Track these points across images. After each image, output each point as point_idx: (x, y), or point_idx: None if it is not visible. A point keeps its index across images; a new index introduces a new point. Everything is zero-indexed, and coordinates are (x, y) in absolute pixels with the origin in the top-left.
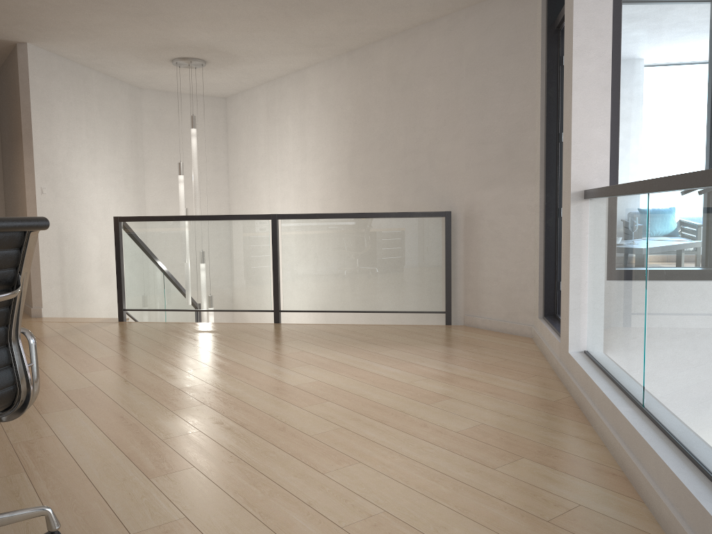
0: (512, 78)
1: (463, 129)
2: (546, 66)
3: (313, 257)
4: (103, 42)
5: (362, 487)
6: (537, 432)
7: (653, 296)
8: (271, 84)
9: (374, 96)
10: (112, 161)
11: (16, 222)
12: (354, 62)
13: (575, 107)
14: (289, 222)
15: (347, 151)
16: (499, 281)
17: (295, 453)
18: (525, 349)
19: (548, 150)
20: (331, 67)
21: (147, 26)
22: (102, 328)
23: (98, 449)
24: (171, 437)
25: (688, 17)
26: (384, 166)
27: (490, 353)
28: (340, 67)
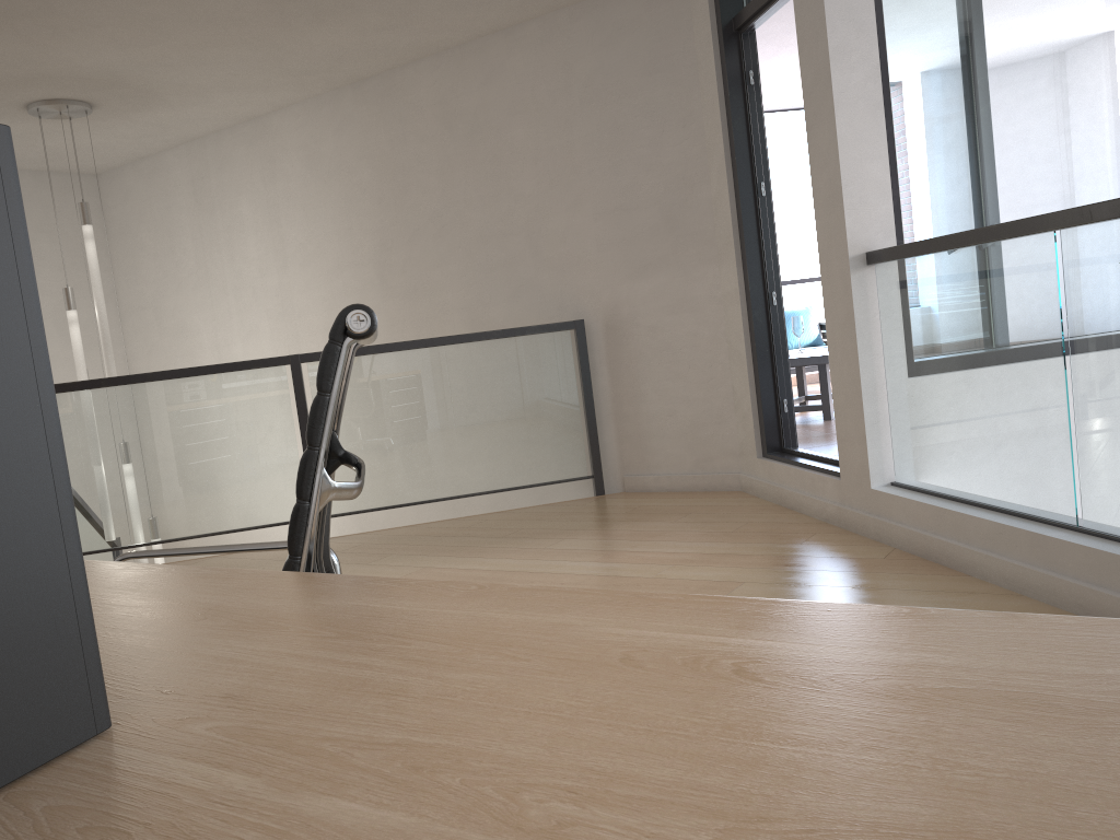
0: (662, 110)
1: (586, 192)
2: (726, 87)
3: (372, 419)
4: None
5: None
6: (919, 598)
7: (1088, 369)
8: (197, 145)
9: (414, 152)
10: None
11: None
12: (367, 100)
13: (841, 134)
14: None
15: (371, 246)
16: (676, 416)
17: None
18: (753, 505)
19: (744, 210)
20: (322, 110)
21: (10, 39)
22: None
23: None
24: None
25: (953, 7)
26: (447, 262)
27: (713, 519)
28: (340, 108)
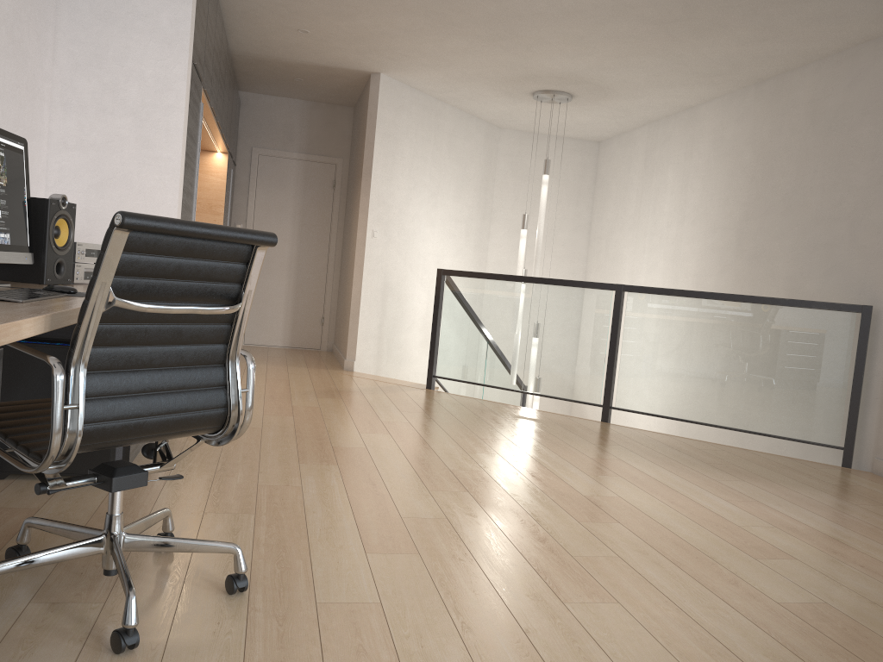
0: None
1: None
2: None
3: (663, 345)
4: (457, 72)
5: (604, 632)
6: None
7: None
8: (654, 125)
9: (784, 142)
10: (455, 209)
11: (238, 232)
12: (763, 97)
13: None
14: (638, 296)
15: (737, 214)
16: None
17: (541, 570)
18: None
19: None
20: (731, 103)
21: (502, 52)
22: (405, 392)
23: (333, 510)
24: (412, 516)
25: None
26: (785, 236)
27: None
28: (743, 102)
